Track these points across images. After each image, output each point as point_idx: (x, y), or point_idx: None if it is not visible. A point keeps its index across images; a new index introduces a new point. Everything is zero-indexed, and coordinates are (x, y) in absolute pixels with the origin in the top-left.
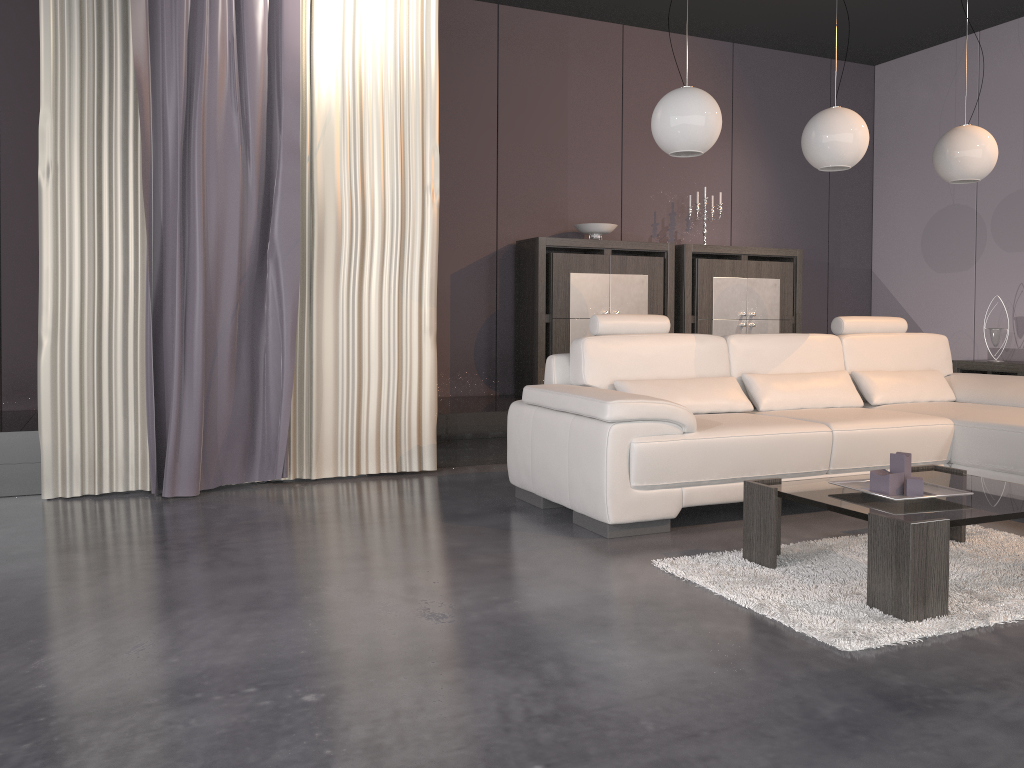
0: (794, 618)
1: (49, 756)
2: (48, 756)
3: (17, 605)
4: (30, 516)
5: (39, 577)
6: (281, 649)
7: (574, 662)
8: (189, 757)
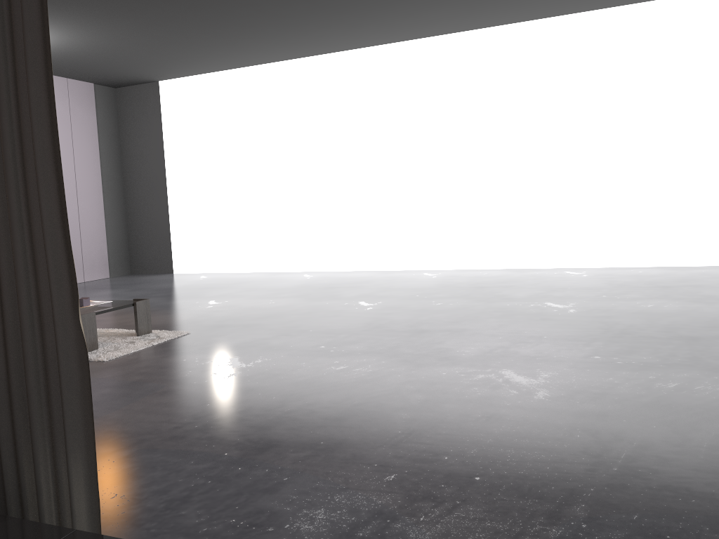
0: (168, 337)
1: (397, 347)
2: (397, 347)
3: (356, 398)
4: (206, 537)
5: (324, 417)
6: (301, 358)
7: (246, 342)
8: (368, 342)
